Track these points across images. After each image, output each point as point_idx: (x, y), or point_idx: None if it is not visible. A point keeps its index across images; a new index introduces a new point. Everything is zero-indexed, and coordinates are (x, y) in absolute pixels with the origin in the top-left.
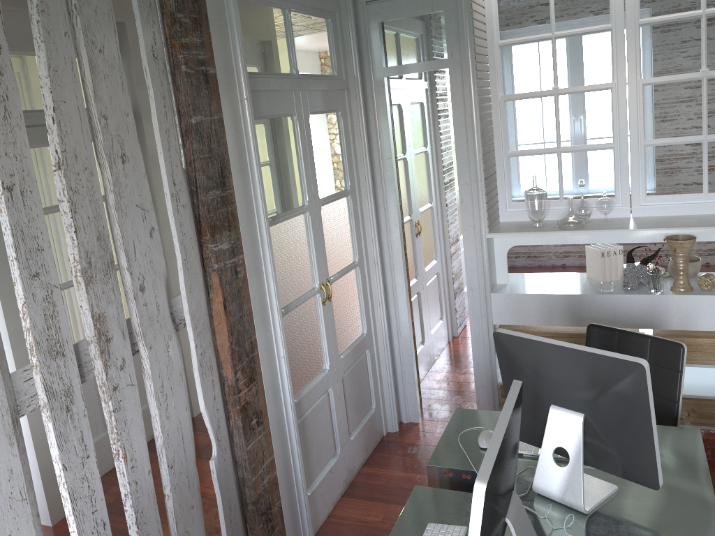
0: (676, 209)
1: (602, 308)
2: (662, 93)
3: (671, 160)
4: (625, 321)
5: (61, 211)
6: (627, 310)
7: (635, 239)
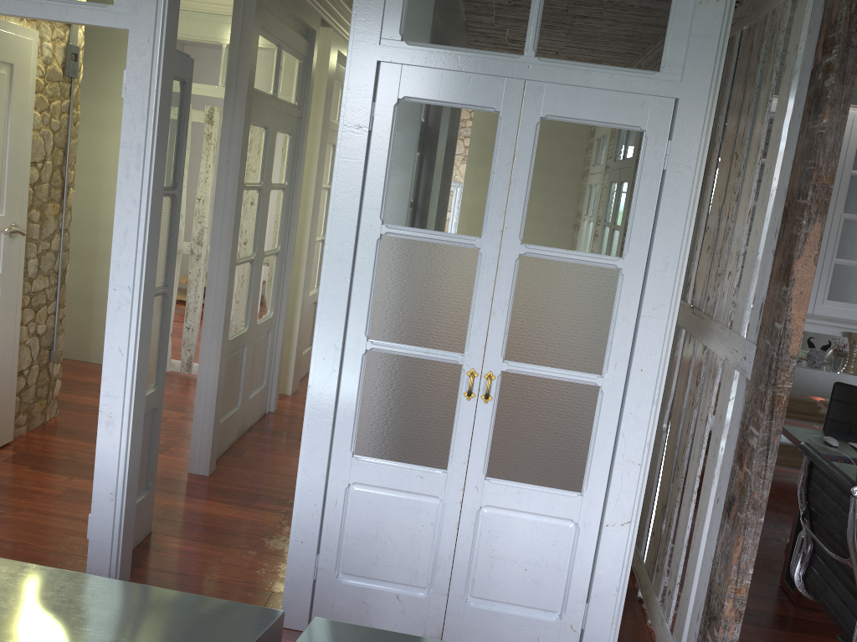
0: (845, 314)
1: (796, 378)
2: (854, 227)
3: (848, 277)
4: (811, 390)
5: (730, 228)
6: (814, 382)
7: (820, 330)
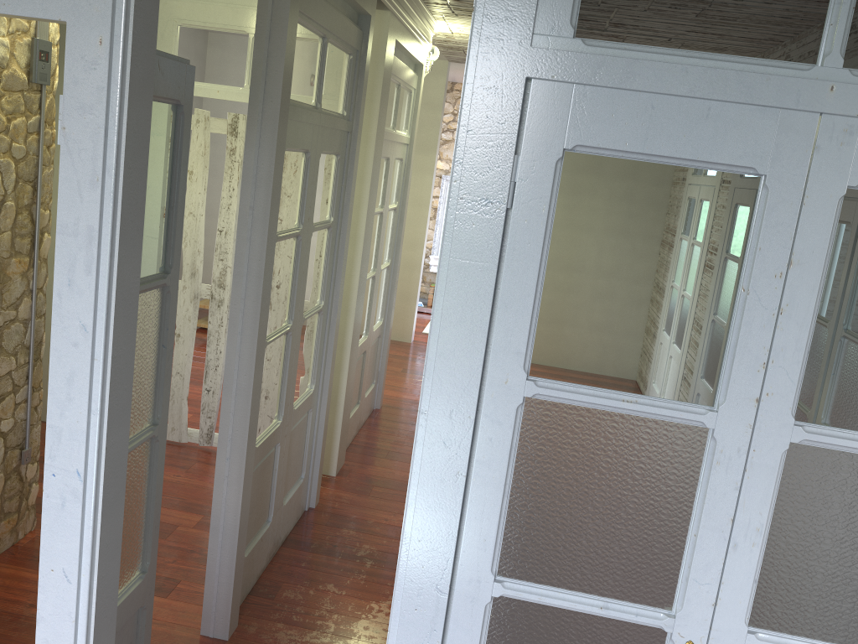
0: None
1: None
2: None
3: None
4: None
5: None
6: None
7: None
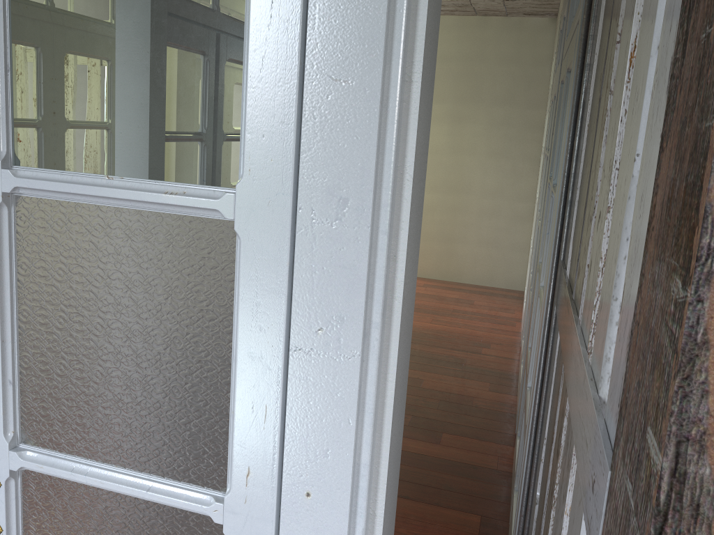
0: None
1: None
2: None
3: None
4: None
5: (607, 109)
6: None
7: None
